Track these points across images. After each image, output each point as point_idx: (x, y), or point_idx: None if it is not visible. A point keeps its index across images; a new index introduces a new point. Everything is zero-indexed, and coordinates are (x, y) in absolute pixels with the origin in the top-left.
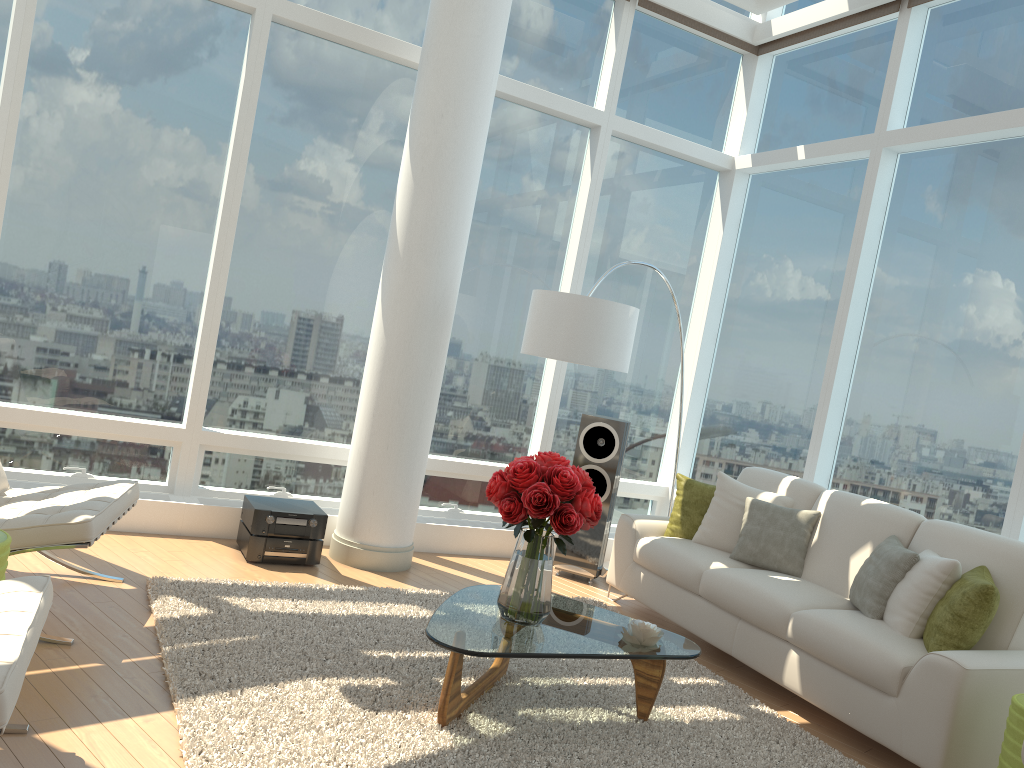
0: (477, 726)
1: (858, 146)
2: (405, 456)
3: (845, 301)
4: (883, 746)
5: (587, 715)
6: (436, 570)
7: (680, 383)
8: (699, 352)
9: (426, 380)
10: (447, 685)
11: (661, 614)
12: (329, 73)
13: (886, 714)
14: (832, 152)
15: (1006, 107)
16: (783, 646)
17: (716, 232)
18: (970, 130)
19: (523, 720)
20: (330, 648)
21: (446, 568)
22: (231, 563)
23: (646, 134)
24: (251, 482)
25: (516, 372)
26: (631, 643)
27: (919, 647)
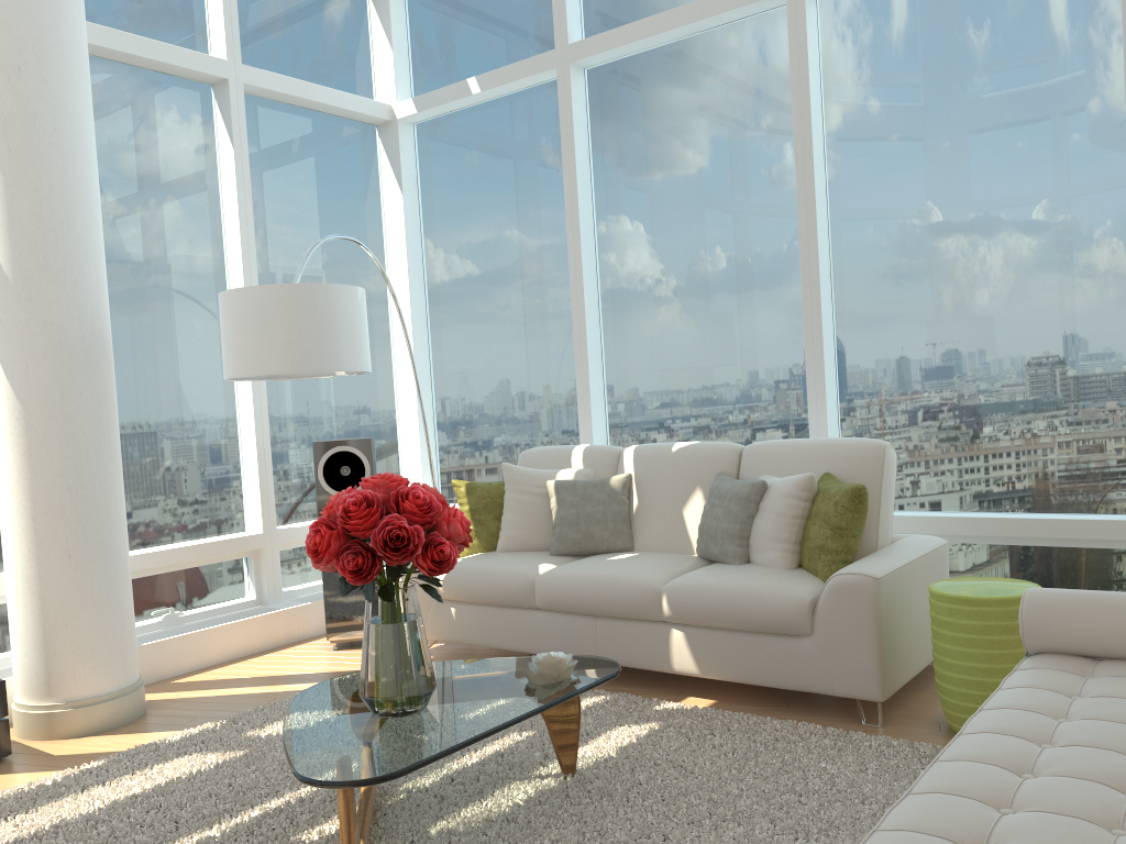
0: None
1: (541, 66)
2: (100, 560)
3: (574, 241)
4: (795, 695)
5: (511, 797)
6: (184, 699)
7: (399, 382)
8: (413, 341)
9: (101, 447)
10: (348, 838)
11: (493, 647)
12: None
13: (805, 658)
14: (512, 78)
15: None
16: (661, 629)
17: (394, 197)
18: (662, 28)
19: (447, 839)
20: None
21: (195, 692)
22: None
23: (286, 85)
24: None
25: (202, 415)
26: (545, 685)
27: (808, 575)
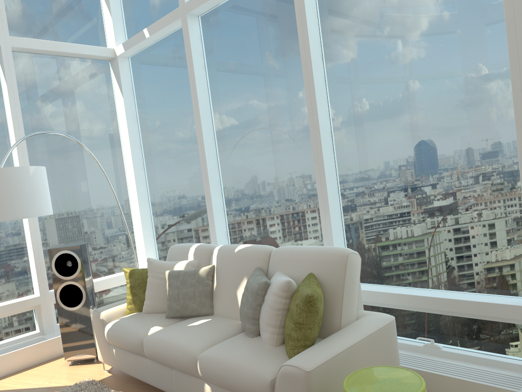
0: None
1: (174, 18)
2: None
3: (198, 119)
4: None
5: None
6: None
7: (131, 201)
8: (135, 178)
9: None
10: None
11: (132, 376)
12: None
13: None
14: (162, 26)
15: None
16: (200, 382)
17: (120, 99)
18: None
19: None
20: None
21: None
22: None
23: (41, 45)
24: None
25: (0, 233)
26: None
27: (282, 354)
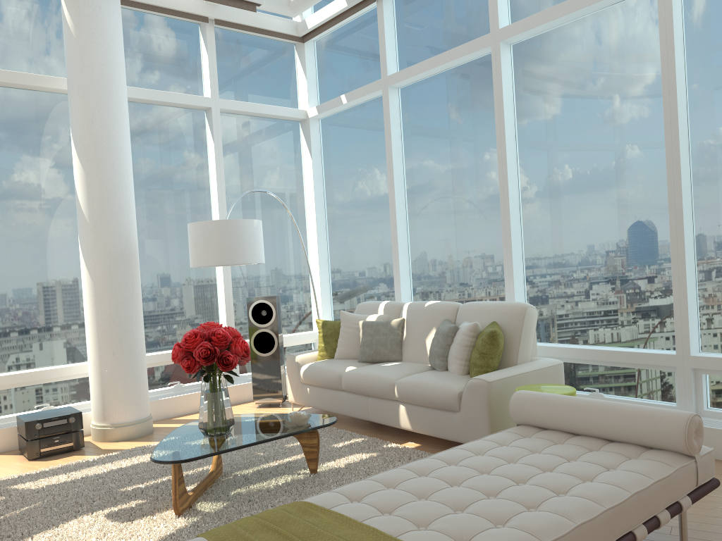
0: (203, 509)
1: (374, 88)
2: (128, 356)
3: (391, 185)
4: None
5: (277, 481)
6: (172, 427)
7: (311, 262)
8: (317, 239)
9: (129, 302)
10: (175, 488)
11: (325, 410)
12: (4, 108)
13: (457, 423)
14: (361, 95)
15: (448, 48)
16: (396, 404)
17: (308, 160)
18: (431, 66)
19: (234, 496)
20: (96, 494)
21: (179, 424)
22: (17, 464)
23: (244, 107)
24: (21, 406)
25: (197, 282)
26: (291, 427)
27: (467, 379)
